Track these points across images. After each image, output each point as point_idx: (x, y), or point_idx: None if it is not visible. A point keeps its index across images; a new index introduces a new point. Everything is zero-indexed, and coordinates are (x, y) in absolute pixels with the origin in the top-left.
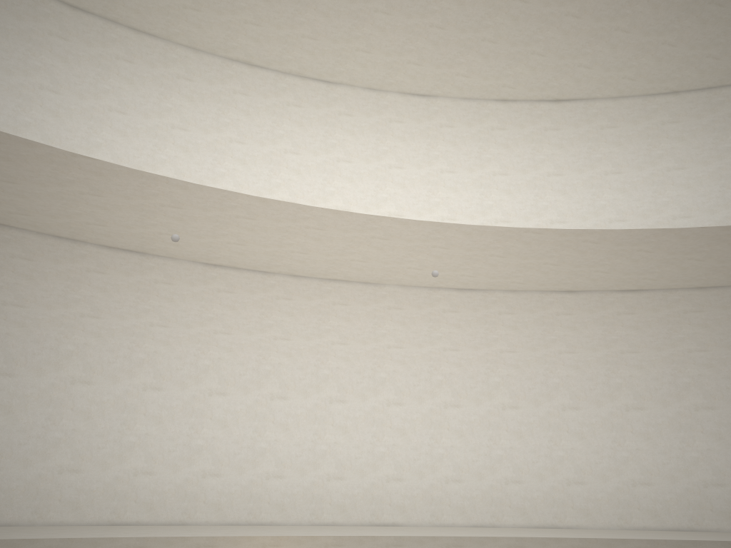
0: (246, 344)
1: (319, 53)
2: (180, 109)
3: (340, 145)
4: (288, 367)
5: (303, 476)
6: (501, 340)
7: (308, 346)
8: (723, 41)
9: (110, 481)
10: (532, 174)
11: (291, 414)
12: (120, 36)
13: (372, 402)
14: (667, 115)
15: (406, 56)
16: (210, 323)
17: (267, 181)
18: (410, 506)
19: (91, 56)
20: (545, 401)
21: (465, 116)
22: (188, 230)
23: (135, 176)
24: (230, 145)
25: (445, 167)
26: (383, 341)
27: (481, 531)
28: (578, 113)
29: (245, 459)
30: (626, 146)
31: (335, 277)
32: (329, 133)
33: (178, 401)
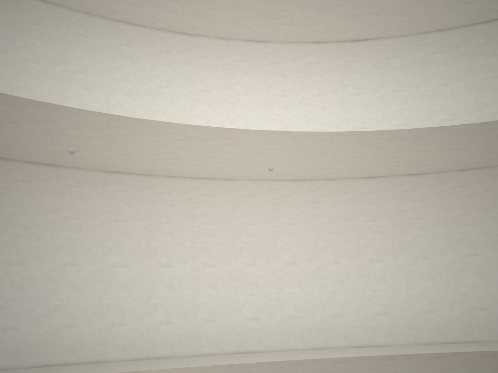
0: (139, 228)
1: (181, 12)
2: (80, 58)
3: (201, 80)
4: (171, 243)
5: (186, 321)
6: (324, 215)
7: (184, 227)
8: None
9: (42, 335)
10: (340, 94)
11: (175, 277)
12: (31, 5)
13: (233, 265)
14: (435, 47)
15: (245, 11)
16: (112, 214)
17: (148, 109)
18: (264, 338)
19: (9, 21)
20: (358, 256)
21: (290, 55)
22: (87, 147)
23: (39, 106)
24: (119, 84)
25: (278, 92)
26: (239, 220)
27: (315, 353)
28: (371, 49)
29: (142, 312)
30: (407, 71)
31: (202, 176)
32: (192, 71)
33: (90, 272)
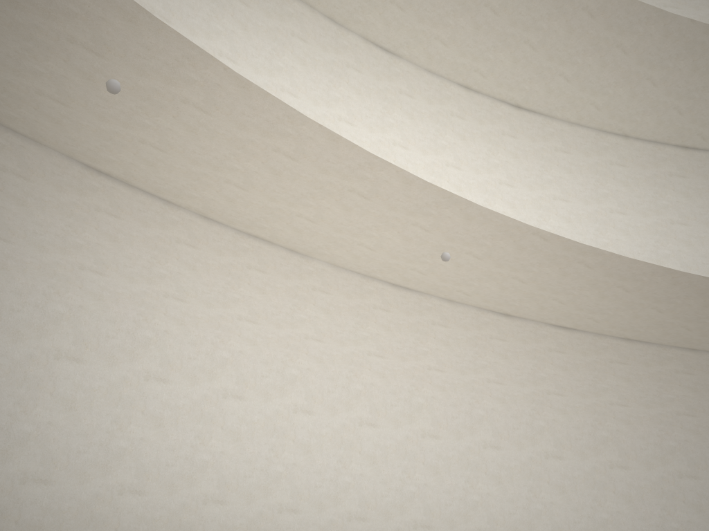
0: (124, 295)
1: None
2: None
3: (288, 73)
4: (177, 338)
5: (171, 494)
6: (431, 355)
7: (207, 315)
8: (697, 96)
9: None
10: (484, 176)
11: (170, 405)
12: None
13: (276, 405)
14: (616, 156)
15: None
16: (77, 253)
17: None
18: None
19: None
20: (467, 434)
21: (426, 90)
22: (90, 101)
23: None
24: None
25: (399, 140)
26: (301, 329)
27: None
28: (536, 127)
29: (92, 462)
30: (576, 176)
31: (257, 234)
32: (277, 52)
33: (4, 359)
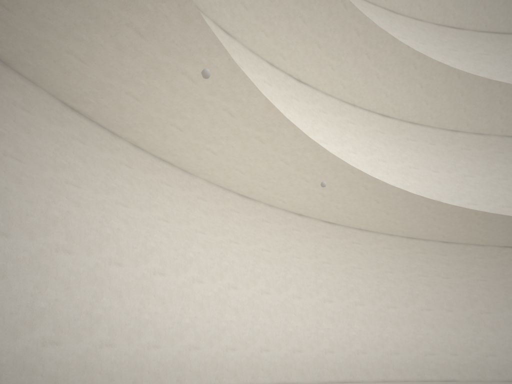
0: (92, 203)
1: None
2: None
3: None
4: (125, 234)
5: (129, 344)
6: (262, 241)
7: (141, 217)
8: (398, 88)
9: None
10: None
11: (124, 282)
12: None
13: (182, 278)
14: (350, 117)
15: None
16: (63, 171)
17: None
18: (203, 372)
19: None
20: (284, 290)
21: (250, 64)
22: (107, 63)
23: None
24: None
25: None
26: (193, 225)
27: None
28: (309, 95)
29: (83, 326)
30: (330, 128)
31: (167, 159)
32: None
33: (25, 253)
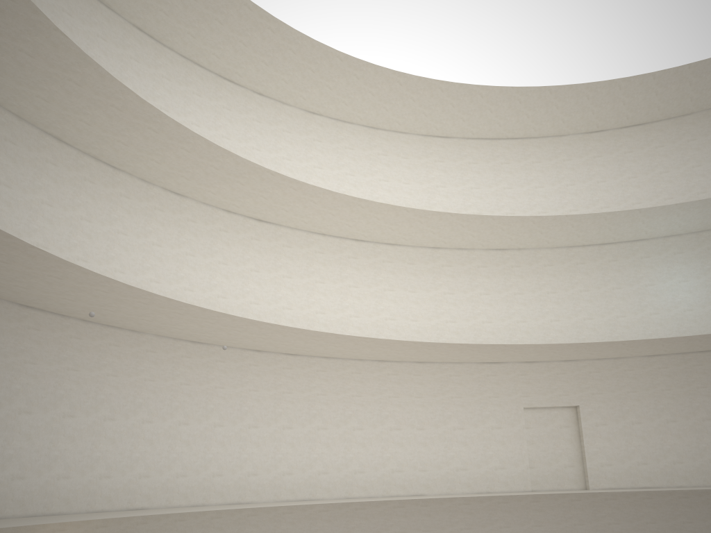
0: (47, 373)
1: (122, 152)
2: (6, 168)
3: (120, 220)
4: (76, 392)
5: (83, 476)
6: (216, 379)
7: (91, 376)
8: (356, 220)
9: None
10: (242, 267)
11: (77, 429)
12: None
13: (132, 420)
14: (318, 247)
15: (183, 173)
16: (22, 354)
17: (67, 240)
18: (153, 495)
19: None
20: (239, 422)
21: (203, 216)
22: (43, 288)
23: (58, 262)
24: (42, 206)
25: (189, 251)
26: (142, 375)
27: (214, 507)
28: (271, 232)
29: (43, 465)
30: (295, 261)
31: (114, 325)
32: (113, 208)
33: None
